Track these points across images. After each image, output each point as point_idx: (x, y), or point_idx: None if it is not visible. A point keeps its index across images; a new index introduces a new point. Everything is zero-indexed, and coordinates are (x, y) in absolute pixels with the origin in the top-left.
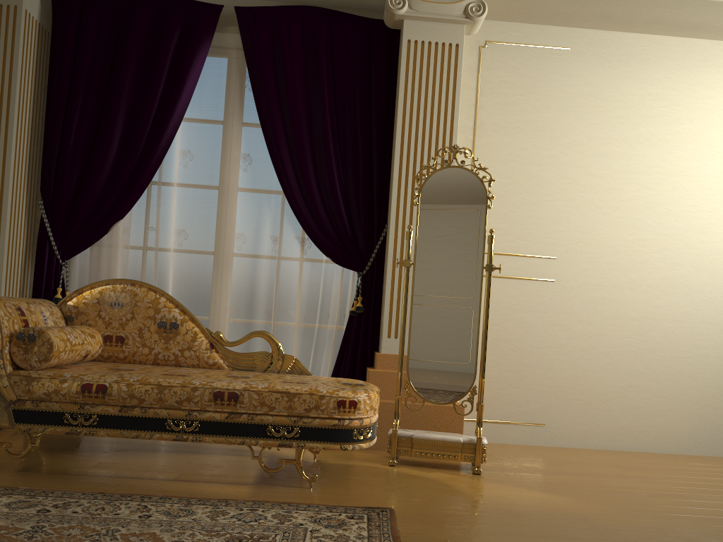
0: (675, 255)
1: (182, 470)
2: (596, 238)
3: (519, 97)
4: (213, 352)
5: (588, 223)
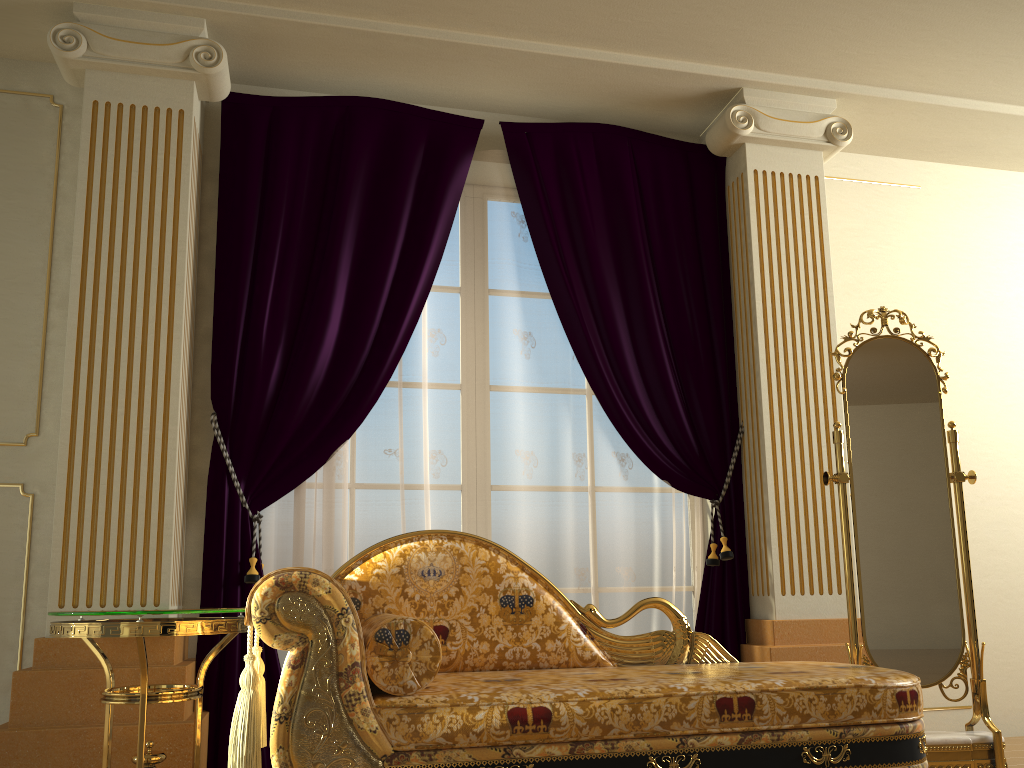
0: None
1: None
2: (990, 434)
3: (869, 248)
4: (588, 639)
5: (978, 414)
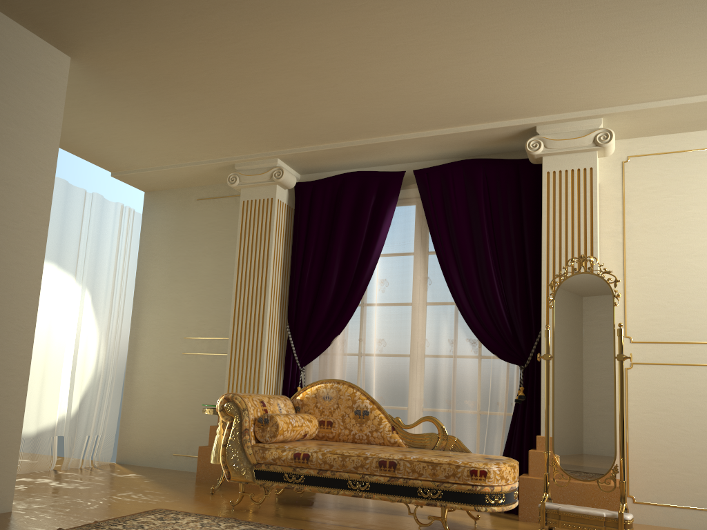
0: None
1: (364, 522)
2: None
3: (665, 198)
4: (394, 433)
5: None
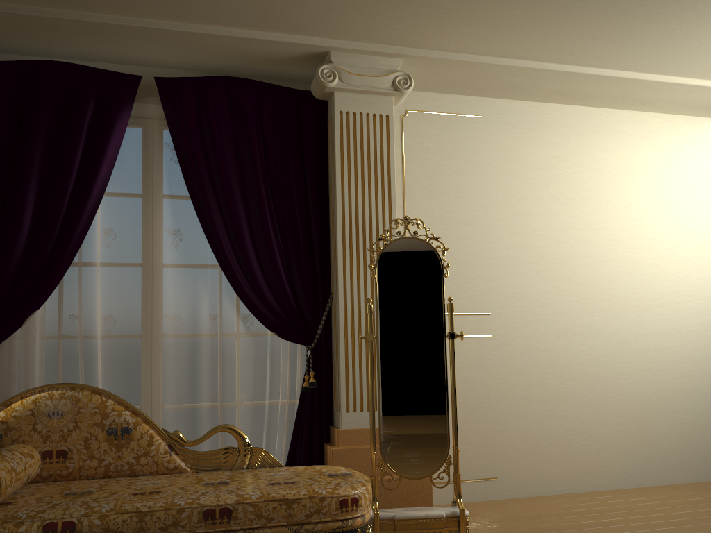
0: (591, 302)
1: None
2: (523, 292)
3: (441, 162)
4: (173, 455)
5: (515, 278)
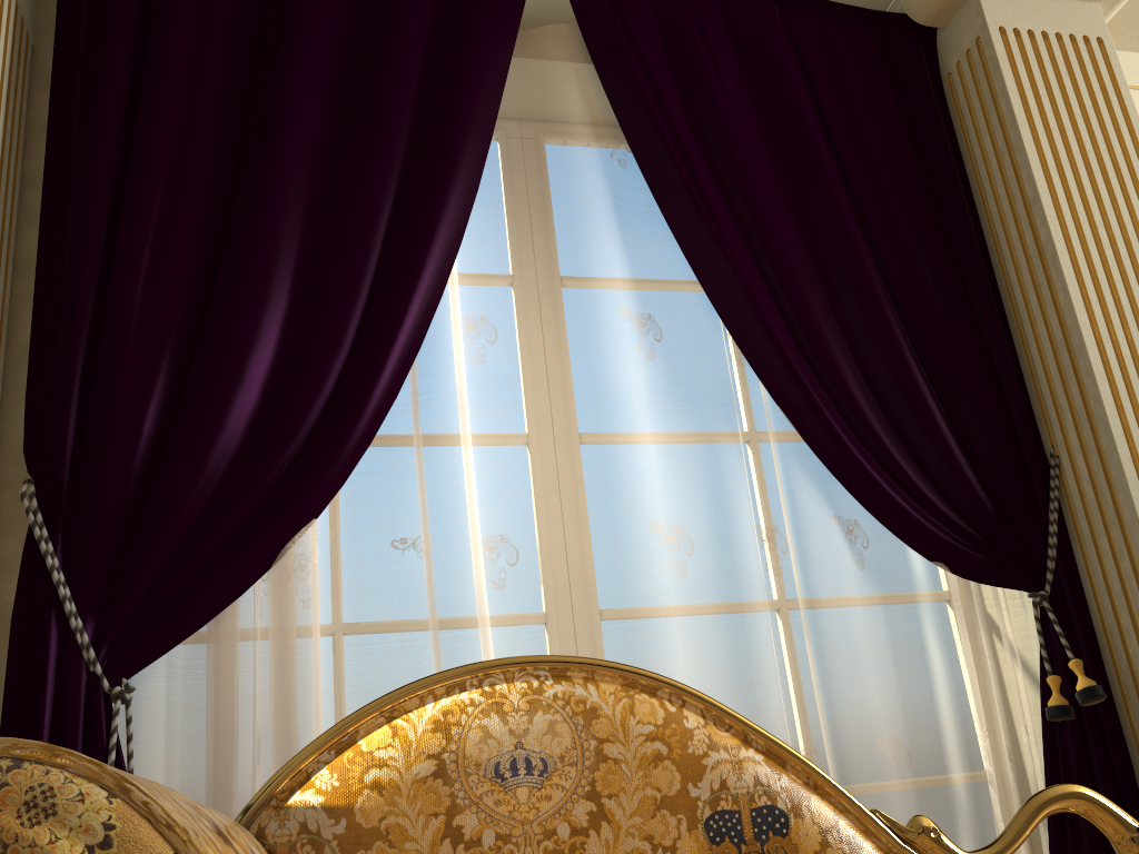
0: None
1: None
2: None
3: None
4: None
5: None
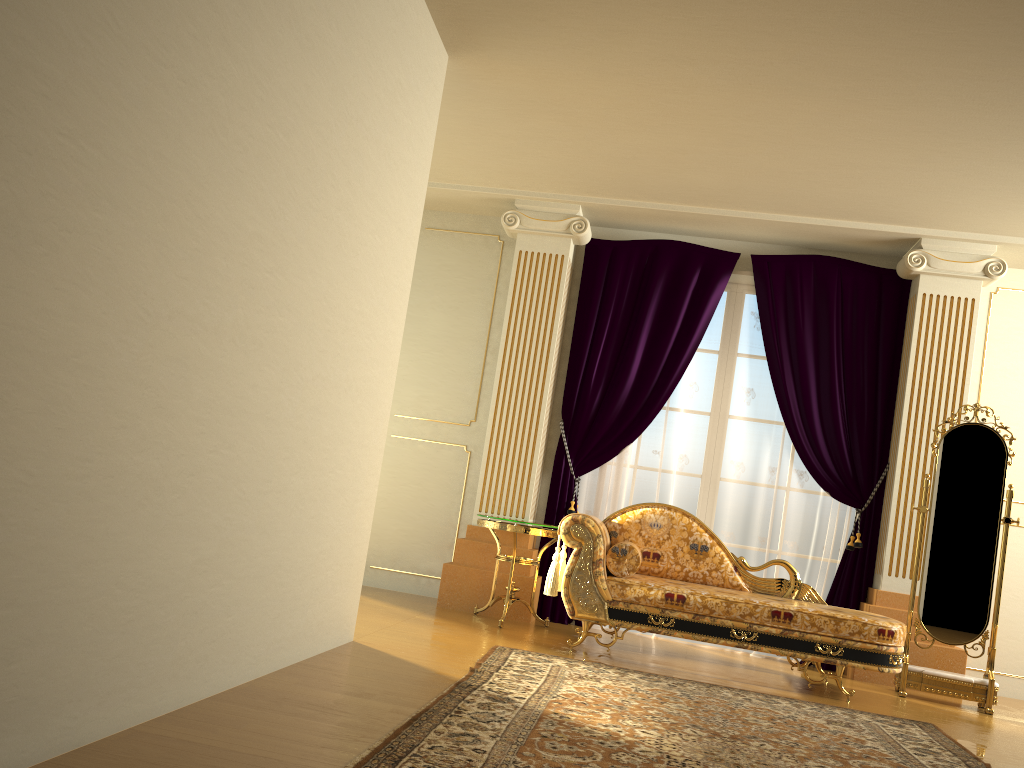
0: None
1: (726, 674)
2: None
3: None
4: (736, 575)
5: None
